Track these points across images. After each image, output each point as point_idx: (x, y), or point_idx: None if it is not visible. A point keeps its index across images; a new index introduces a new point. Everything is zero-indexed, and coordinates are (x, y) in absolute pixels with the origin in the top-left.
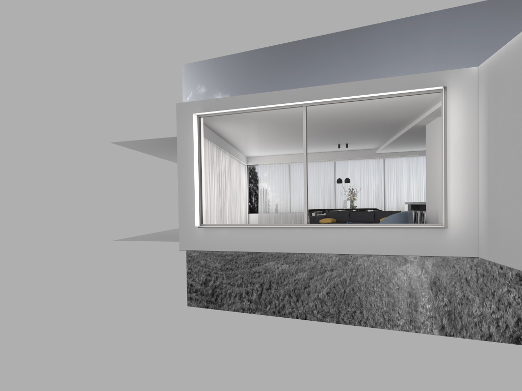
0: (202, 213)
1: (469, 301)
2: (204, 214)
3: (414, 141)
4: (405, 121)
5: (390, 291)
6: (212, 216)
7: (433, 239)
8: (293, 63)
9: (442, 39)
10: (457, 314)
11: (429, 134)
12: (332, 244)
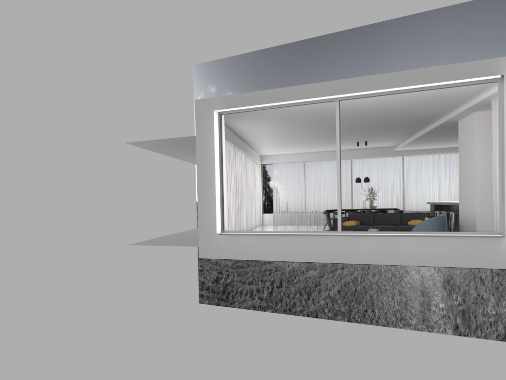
0: (223, 219)
1: (484, 300)
2: (225, 220)
3: (438, 138)
4: (434, 117)
5: (402, 290)
6: (230, 218)
7: (486, 249)
8: (303, 61)
9: (454, 34)
10: (471, 314)
11: (463, 130)
12: (368, 254)
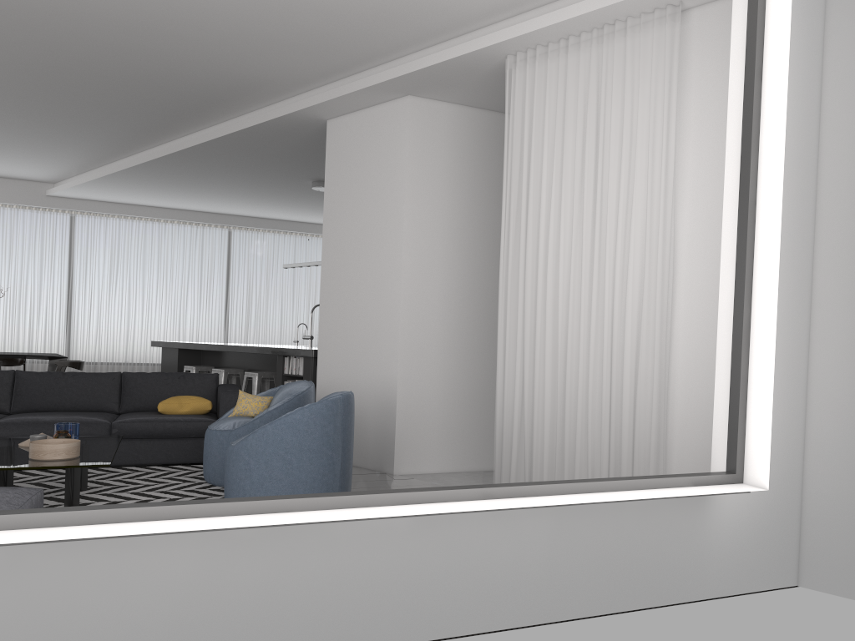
0: None
1: None
2: None
3: (209, 176)
4: (252, 97)
5: None
6: None
7: (667, 533)
8: None
9: None
10: None
11: (350, 147)
12: (160, 624)
